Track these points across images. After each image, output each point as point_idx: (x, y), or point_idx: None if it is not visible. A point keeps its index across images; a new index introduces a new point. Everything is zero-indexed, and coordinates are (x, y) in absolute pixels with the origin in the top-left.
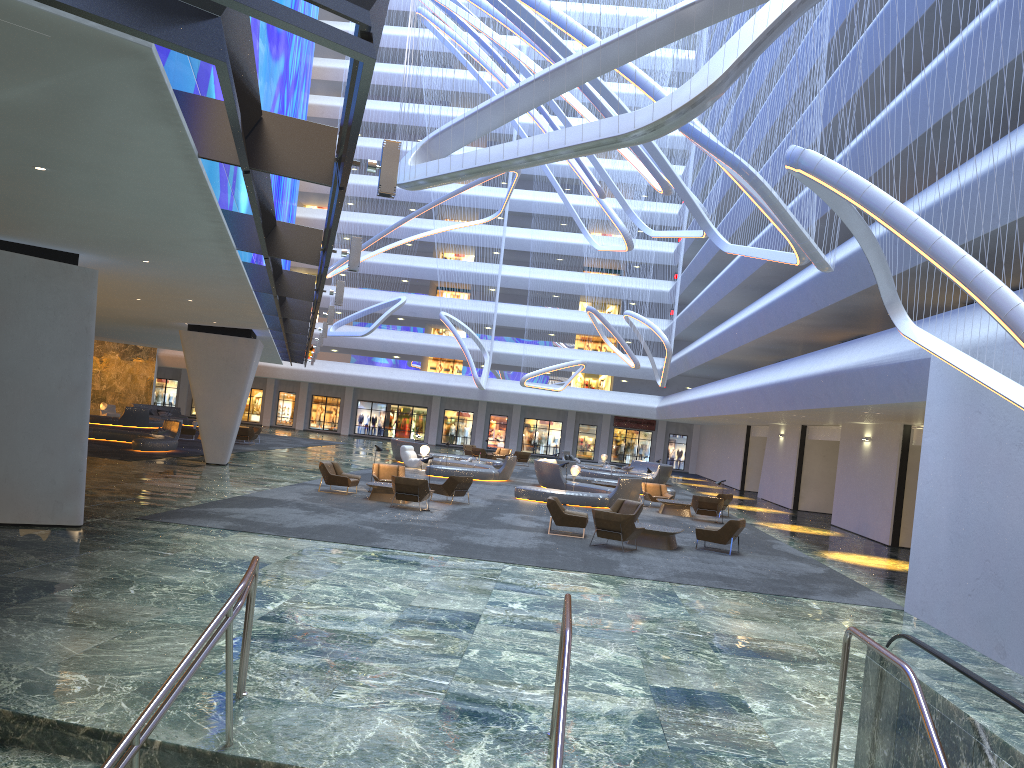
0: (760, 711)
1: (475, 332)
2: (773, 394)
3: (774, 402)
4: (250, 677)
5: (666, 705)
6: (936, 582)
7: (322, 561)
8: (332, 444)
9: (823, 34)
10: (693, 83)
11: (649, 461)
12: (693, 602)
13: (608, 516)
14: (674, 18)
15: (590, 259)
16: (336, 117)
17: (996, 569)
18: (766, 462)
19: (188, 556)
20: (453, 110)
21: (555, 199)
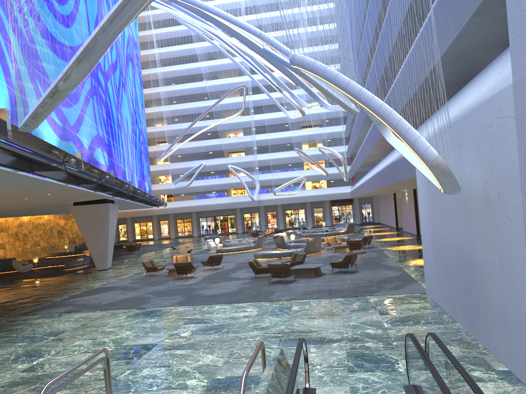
0: None
1: (251, 171)
2: (378, 179)
3: (380, 183)
4: None
5: (210, 391)
6: (432, 276)
7: (99, 324)
8: (182, 244)
9: None
10: (81, 48)
11: (353, 220)
12: (297, 311)
13: (274, 266)
14: None
15: (302, 122)
16: (159, 78)
17: (448, 267)
18: (403, 211)
19: (24, 335)
20: (216, 61)
21: (276, 95)
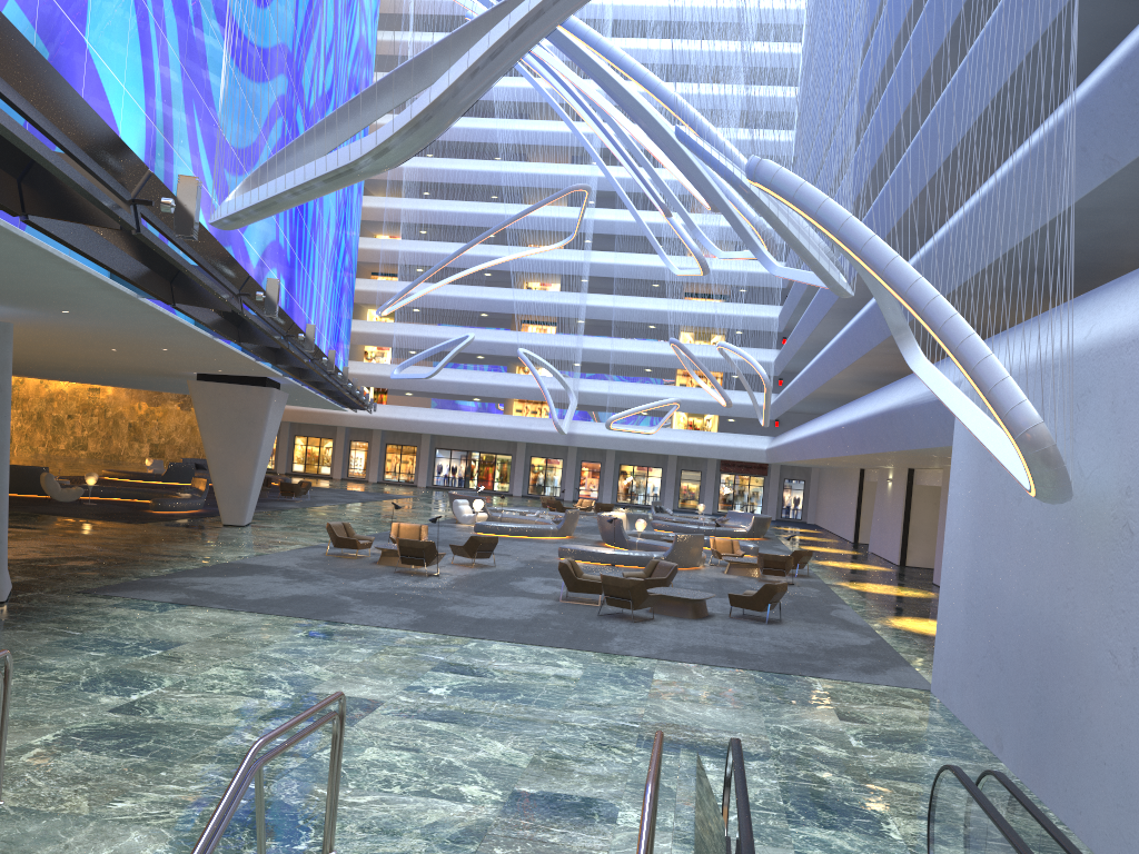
0: (626, 822)
1: (563, 370)
2: (848, 436)
3: (850, 445)
4: (30, 782)
5: (512, 814)
6: (954, 659)
7: (251, 639)
8: (396, 498)
9: (894, 19)
10: (422, 99)
11: (761, 510)
12: (666, 684)
13: (616, 582)
14: (487, 20)
15: (690, 284)
16: None
17: (998, 646)
18: (876, 511)
19: (96, 636)
20: (531, 123)
21: (646, 218)
